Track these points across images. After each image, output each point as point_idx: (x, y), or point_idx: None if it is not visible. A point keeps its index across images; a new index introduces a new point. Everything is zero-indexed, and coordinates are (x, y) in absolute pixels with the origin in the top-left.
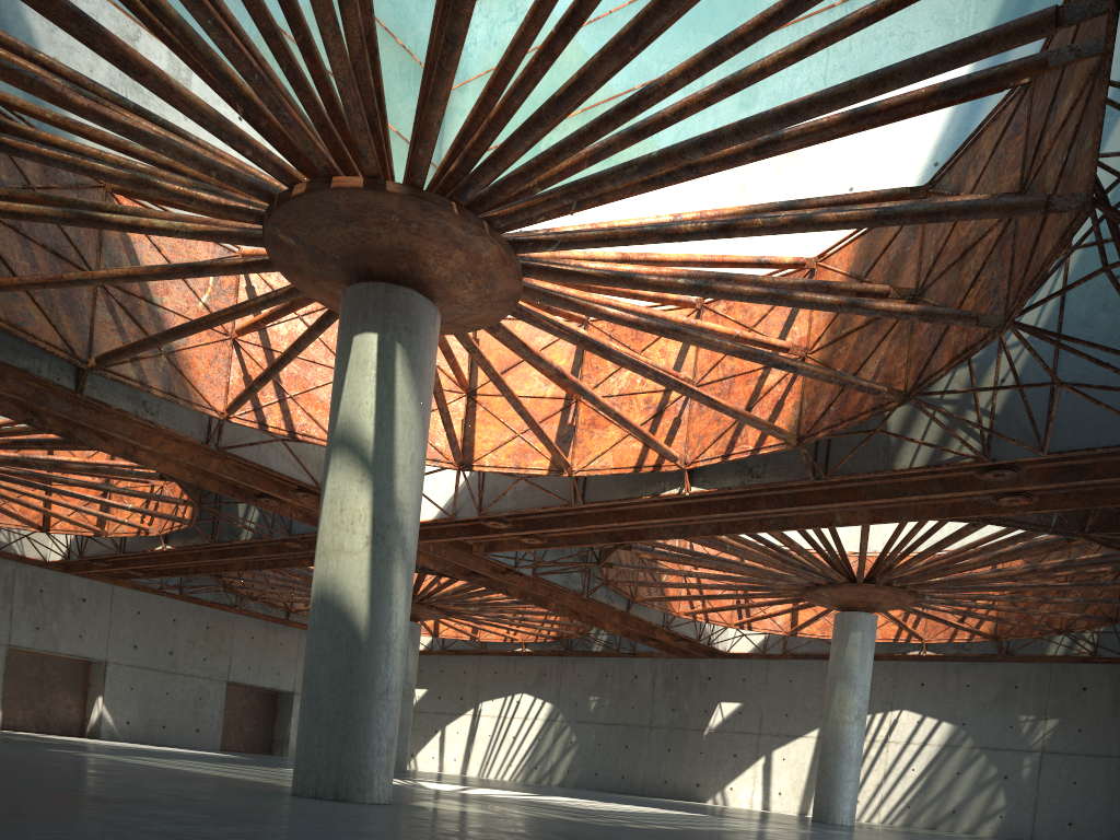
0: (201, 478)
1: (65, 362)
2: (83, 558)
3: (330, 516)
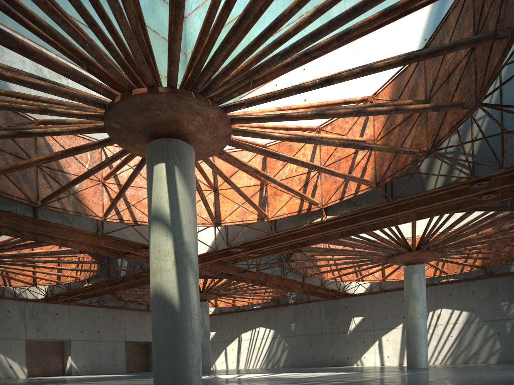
0: (98, 249)
1: (27, 205)
2: (53, 295)
3: (154, 254)
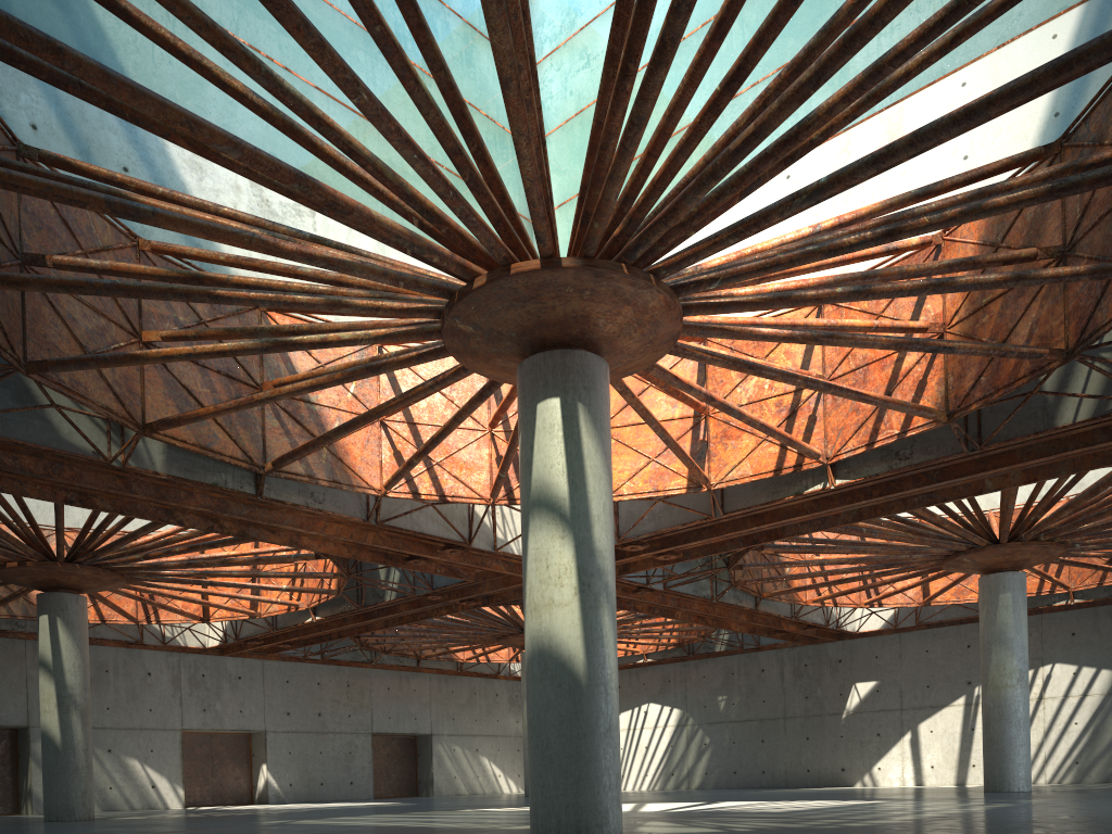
0: (356, 551)
1: (244, 471)
2: (239, 640)
3: (537, 574)
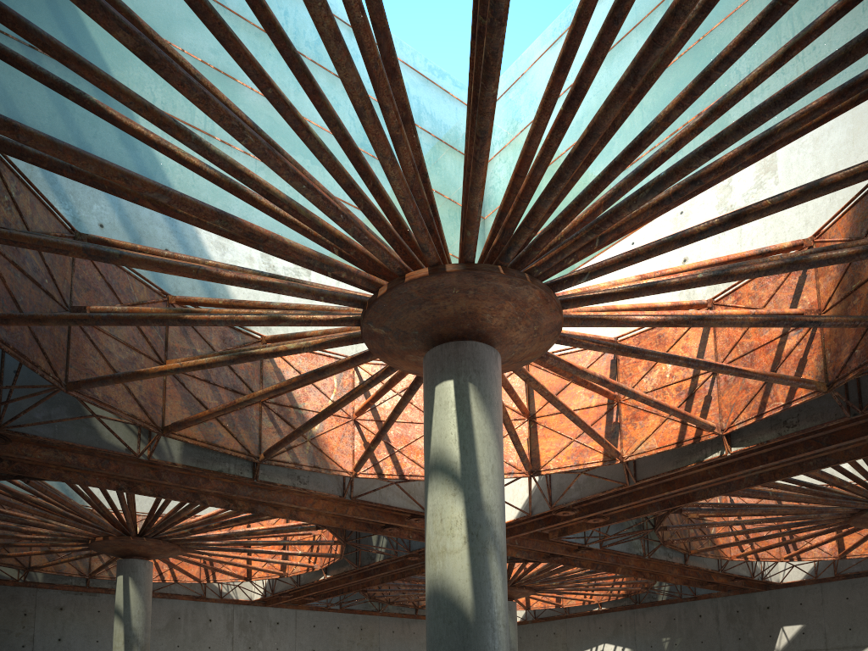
0: (343, 522)
1: (244, 460)
2: (274, 594)
3: (433, 526)
